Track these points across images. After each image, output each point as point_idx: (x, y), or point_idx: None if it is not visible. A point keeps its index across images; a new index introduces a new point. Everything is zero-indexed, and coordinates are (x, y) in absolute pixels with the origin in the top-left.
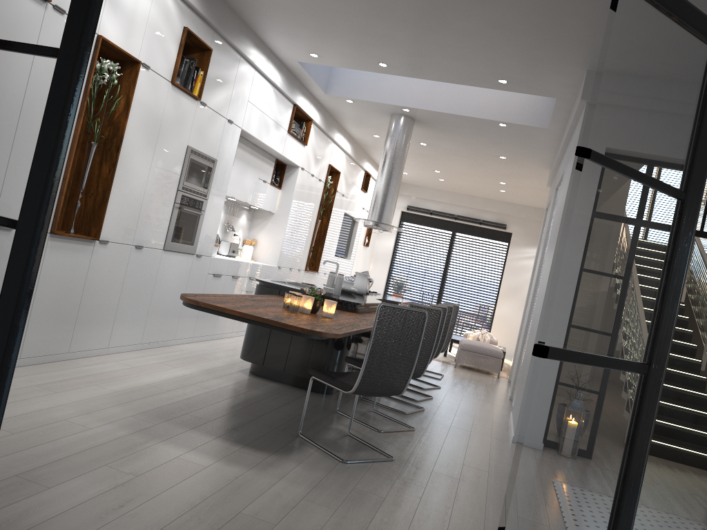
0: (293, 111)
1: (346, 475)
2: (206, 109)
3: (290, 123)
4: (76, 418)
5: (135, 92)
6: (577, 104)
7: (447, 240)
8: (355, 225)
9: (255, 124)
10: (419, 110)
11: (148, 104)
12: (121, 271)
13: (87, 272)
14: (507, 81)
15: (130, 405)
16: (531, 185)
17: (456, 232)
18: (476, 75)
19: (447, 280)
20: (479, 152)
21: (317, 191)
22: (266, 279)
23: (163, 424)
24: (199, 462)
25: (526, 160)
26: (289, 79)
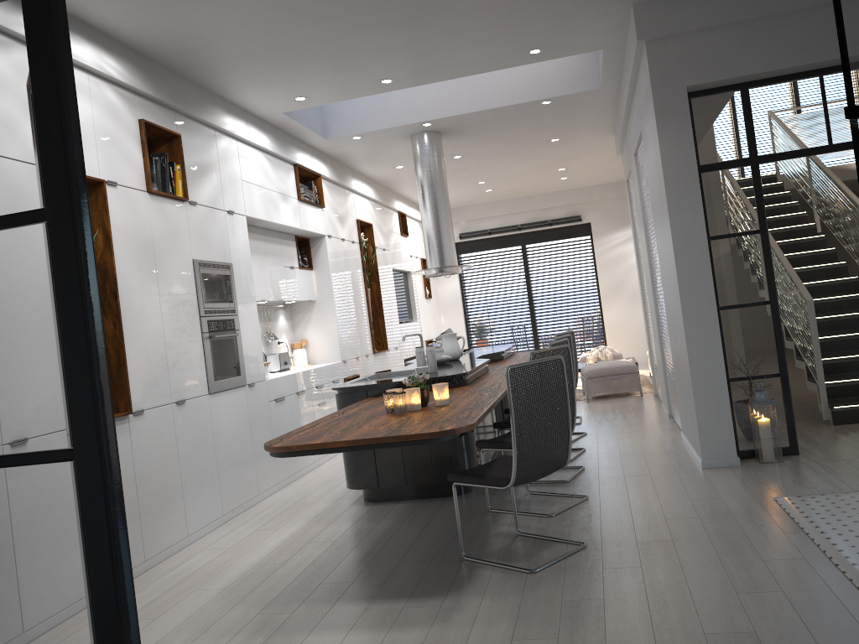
0: (295, 173)
1: (545, 588)
2: (198, 208)
3: (297, 189)
4: (195, 643)
5: (111, 219)
6: (633, 48)
7: (519, 257)
8: (409, 278)
9: (259, 204)
10: (443, 120)
11: (130, 228)
12: (170, 439)
13: (132, 457)
14: (540, 50)
15: (249, 600)
16: (595, 160)
17: (525, 245)
18: (502, 55)
19: (535, 303)
20: (526, 144)
21: (355, 256)
22: (344, 384)
23: (301, 608)
24: (369, 642)
25: (583, 133)
26: (279, 137)
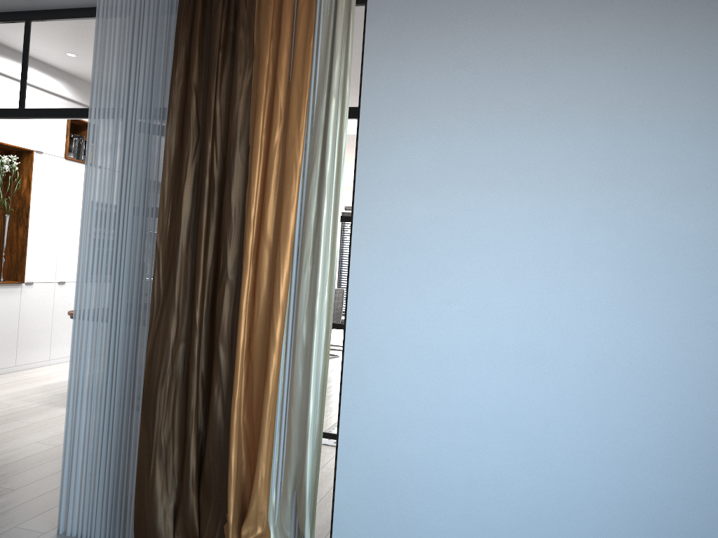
0: None
1: None
2: None
3: None
4: (6, 401)
5: (34, 172)
6: None
7: None
8: None
9: None
10: None
11: (47, 178)
12: (49, 302)
13: (19, 307)
14: None
15: (50, 391)
16: None
17: None
18: None
19: None
20: None
21: None
22: None
23: None
24: None
25: None
26: None
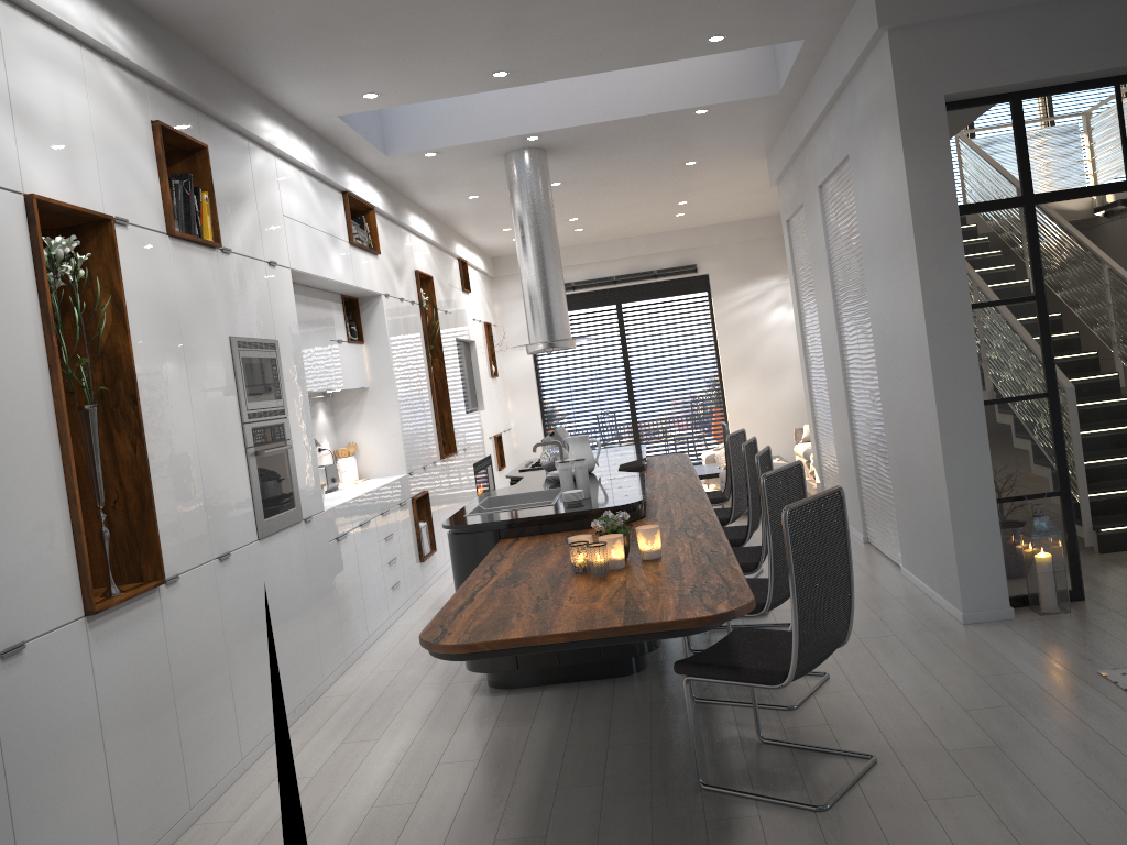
0: (345, 204)
1: (858, 838)
2: (232, 258)
3: (348, 227)
4: None
5: (122, 279)
6: (862, 38)
7: (612, 320)
8: (472, 351)
9: (306, 251)
10: (556, 132)
11: (148, 291)
12: (214, 615)
13: (167, 650)
14: (725, 36)
15: None
16: (730, 191)
17: (621, 304)
18: (671, 42)
19: (635, 383)
20: (651, 168)
21: (415, 322)
22: (458, 518)
23: None
24: None
25: (730, 155)
26: (325, 152)
